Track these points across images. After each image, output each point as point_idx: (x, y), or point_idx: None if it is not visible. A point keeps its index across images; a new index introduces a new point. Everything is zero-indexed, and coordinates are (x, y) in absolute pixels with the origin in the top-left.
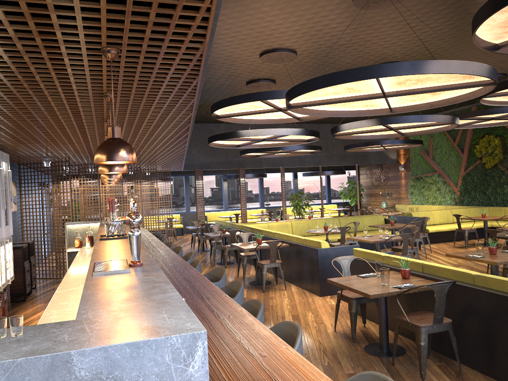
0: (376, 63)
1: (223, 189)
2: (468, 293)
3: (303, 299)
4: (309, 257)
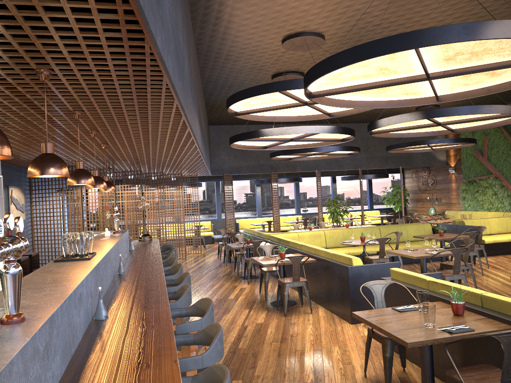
0: None
1: (256, 194)
2: None
3: (331, 328)
4: (338, 275)
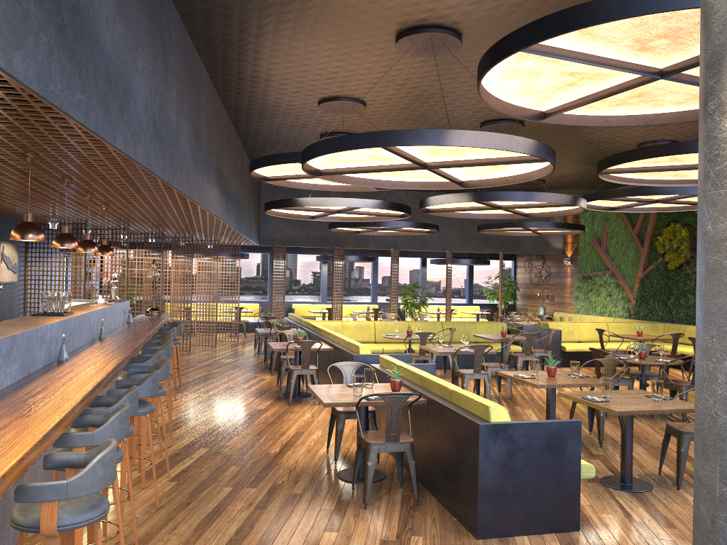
0: (481, 120)
1: (321, 274)
2: (440, 411)
3: (329, 417)
4: None
